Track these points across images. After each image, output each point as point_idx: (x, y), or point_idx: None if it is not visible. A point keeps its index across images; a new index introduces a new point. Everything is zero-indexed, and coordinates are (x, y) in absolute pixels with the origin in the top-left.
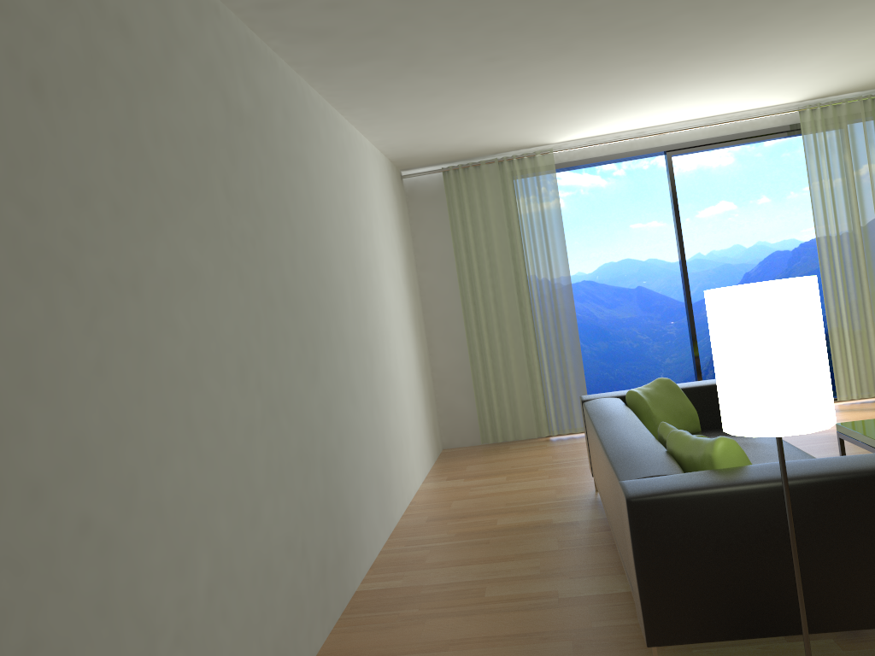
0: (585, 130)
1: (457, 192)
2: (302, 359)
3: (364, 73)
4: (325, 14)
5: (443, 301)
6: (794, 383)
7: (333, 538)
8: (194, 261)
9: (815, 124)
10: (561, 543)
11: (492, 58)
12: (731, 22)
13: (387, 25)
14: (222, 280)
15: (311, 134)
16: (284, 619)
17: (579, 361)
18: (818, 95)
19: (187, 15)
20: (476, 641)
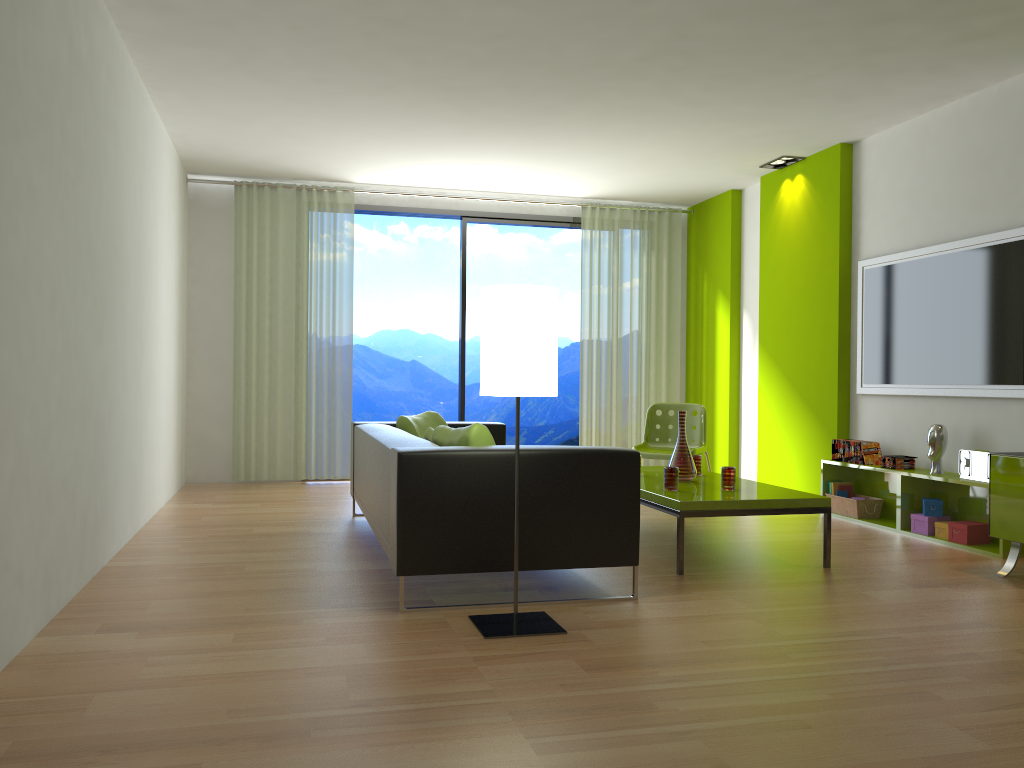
0: (391, 176)
1: (247, 210)
2: (93, 316)
3: (191, 58)
4: None
5: (212, 322)
6: (532, 359)
7: (94, 503)
8: (35, 181)
9: (593, 221)
10: (319, 544)
11: (321, 79)
12: (533, 107)
13: (233, 19)
14: (50, 209)
15: (124, 102)
16: (53, 547)
17: (349, 406)
18: (599, 195)
19: None
20: (239, 592)
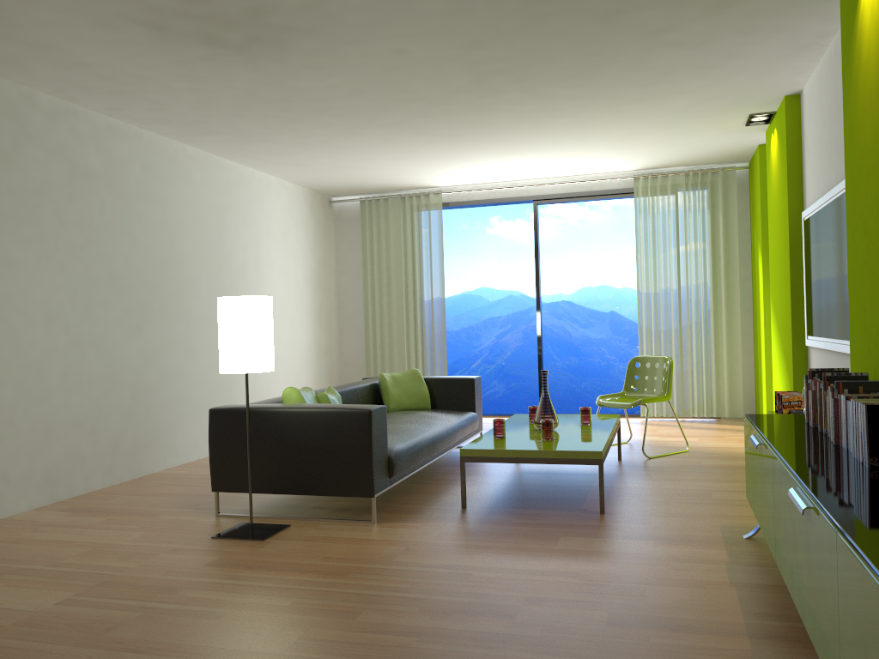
0: (457, 179)
1: (369, 217)
2: (123, 320)
3: (218, 140)
4: (153, 113)
5: (353, 301)
6: (234, 347)
7: (133, 433)
8: (15, 256)
9: (647, 189)
10: None
11: (304, 136)
12: (465, 123)
13: (202, 118)
14: (41, 267)
15: (179, 178)
16: (59, 460)
17: (445, 360)
18: (644, 167)
19: (42, 121)
20: (173, 494)
